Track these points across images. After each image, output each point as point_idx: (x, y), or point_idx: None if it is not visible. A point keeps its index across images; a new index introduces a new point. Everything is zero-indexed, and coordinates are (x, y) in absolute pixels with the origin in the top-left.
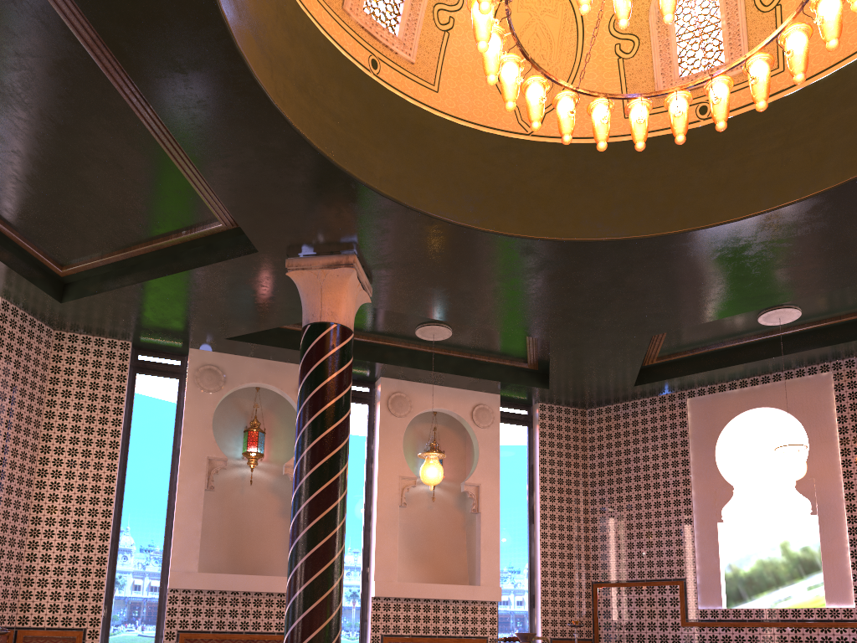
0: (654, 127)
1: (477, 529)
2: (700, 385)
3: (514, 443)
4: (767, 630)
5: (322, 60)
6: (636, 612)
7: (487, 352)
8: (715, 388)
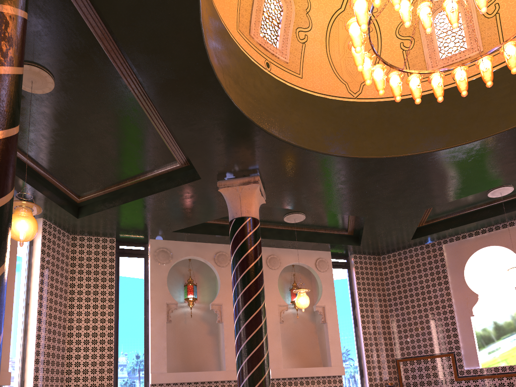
0: (428, 88)
1: (325, 333)
2: (450, 236)
3: (340, 279)
4: (510, 378)
5: (243, 65)
6: (425, 374)
7: (324, 226)
8: (459, 237)
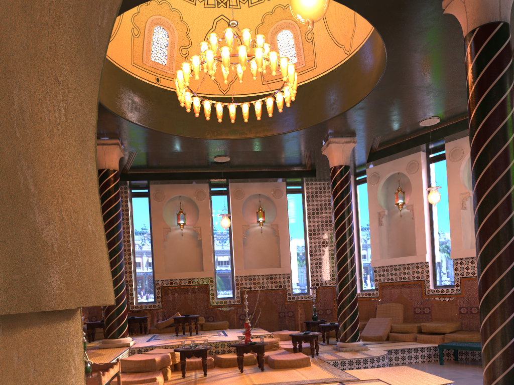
0: None
1: None
2: None
3: None
4: None
5: None
6: None
7: None
8: None
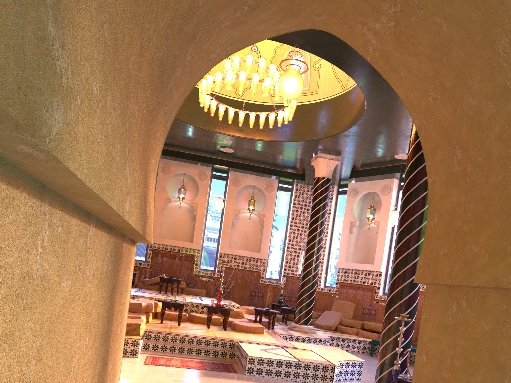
0: None
1: None
2: None
3: None
4: None
5: None
6: None
7: None
8: None
